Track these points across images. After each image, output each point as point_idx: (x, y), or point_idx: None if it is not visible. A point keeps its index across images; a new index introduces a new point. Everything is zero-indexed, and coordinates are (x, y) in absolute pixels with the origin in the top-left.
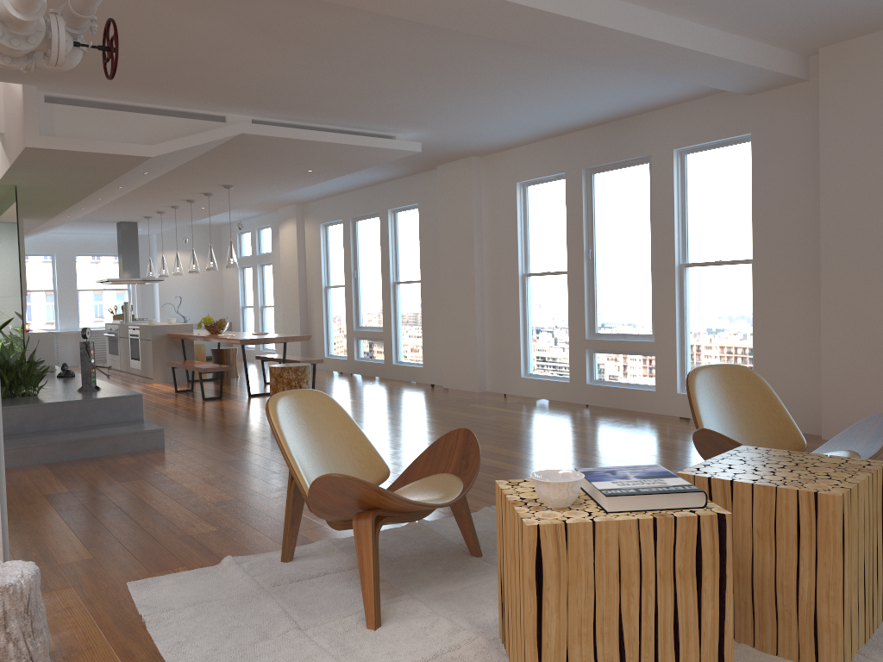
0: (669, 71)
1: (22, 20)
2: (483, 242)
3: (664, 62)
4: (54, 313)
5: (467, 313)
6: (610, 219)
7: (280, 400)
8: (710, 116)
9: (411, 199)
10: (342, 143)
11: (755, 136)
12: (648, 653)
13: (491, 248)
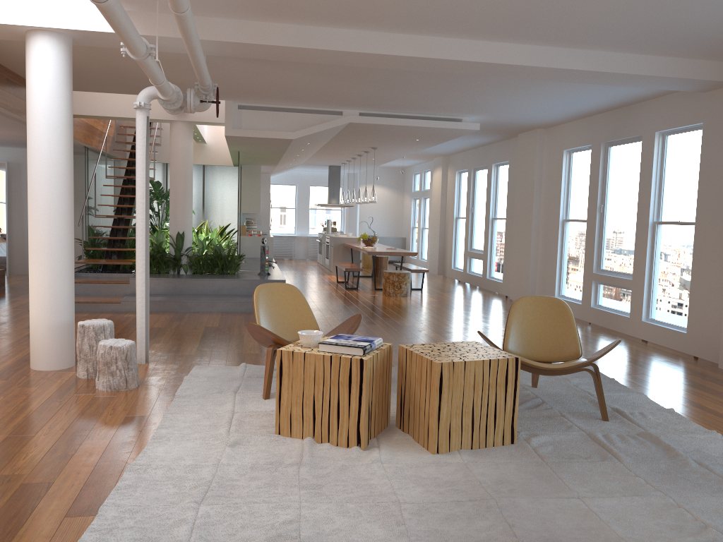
0: (607, 82)
1: (164, 99)
2: (541, 193)
3: (594, 78)
4: (294, 223)
5: (526, 245)
6: (616, 182)
7: (264, 287)
8: (679, 107)
9: (505, 157)
10: (418, 126)
11: (705, 125)
12: (325, 417)
13: (546, 198)
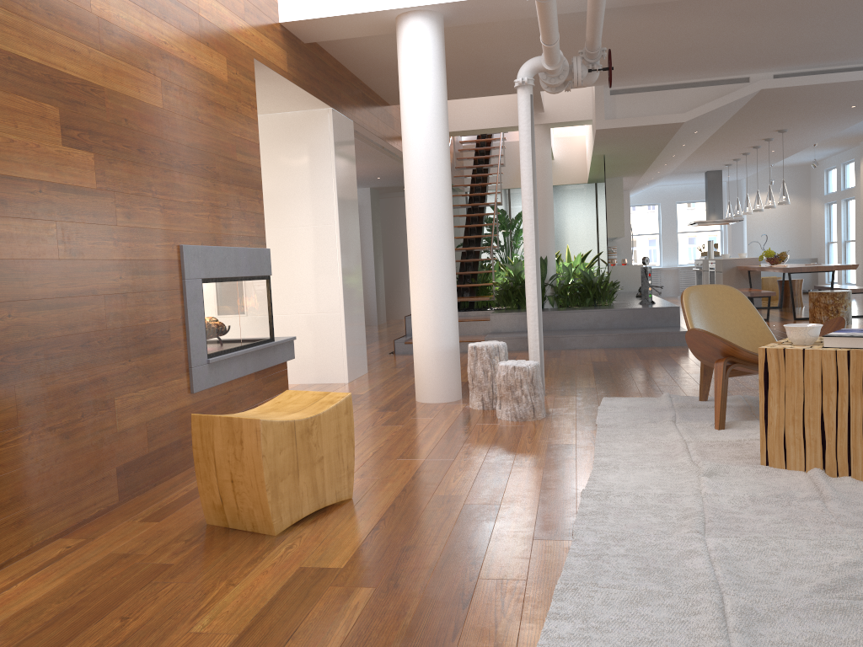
0: None
1: (550, 70)
2: None
3: None
4: (658, 252)
5: None
6: None
7: (693, 289)
8: None
9: None
10: None
11: None
12: (843, 440)
13: None
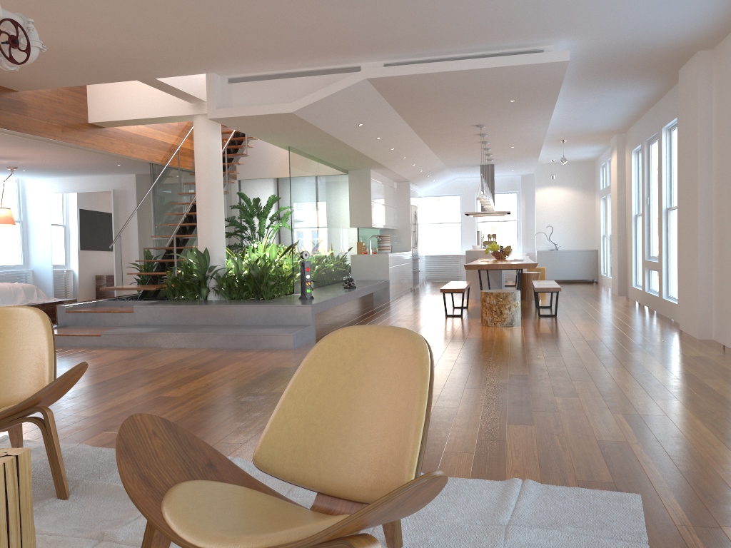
0: None
1: None
2: (712, 155)
3: None
4: (460, 240)
5: (693, 243)
6: None
7: None
8: None
9: (673, 113)
10: (468, 69)
11: None
12: None
13: (717, 162)
